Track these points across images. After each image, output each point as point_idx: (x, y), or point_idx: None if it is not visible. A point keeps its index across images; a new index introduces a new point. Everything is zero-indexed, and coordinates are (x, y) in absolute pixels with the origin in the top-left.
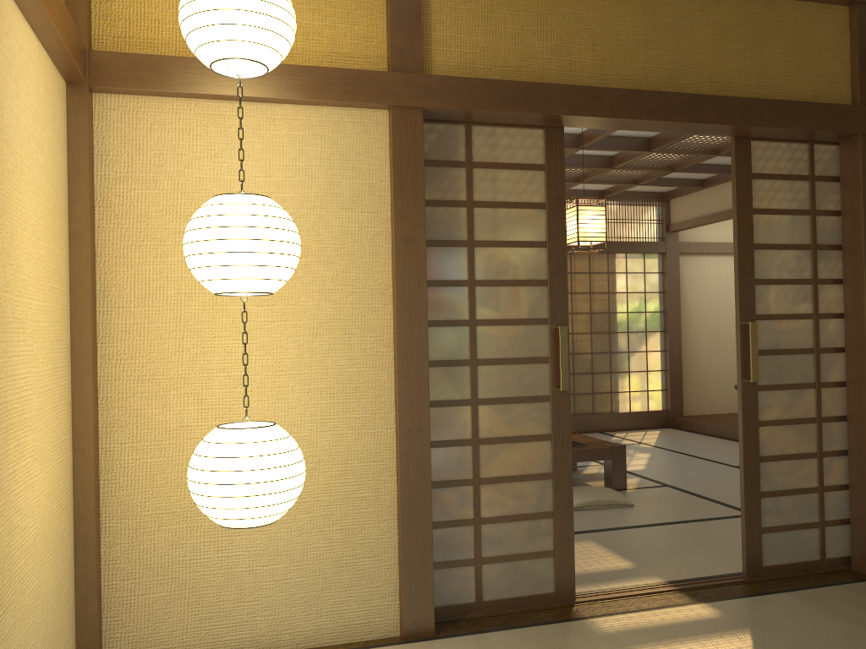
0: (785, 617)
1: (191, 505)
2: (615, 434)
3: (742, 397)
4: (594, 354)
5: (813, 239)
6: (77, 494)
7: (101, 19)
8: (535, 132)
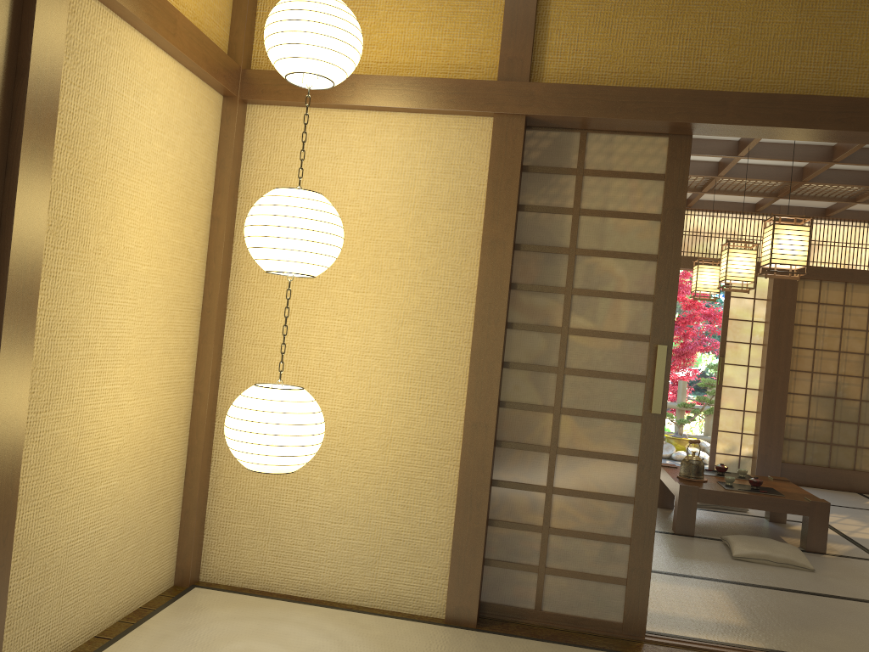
0: None
1: None
2: None
3: None
4: (864, 402)
5: None
6: (192, 428)
7: (261, 43)
8: (659, 140)
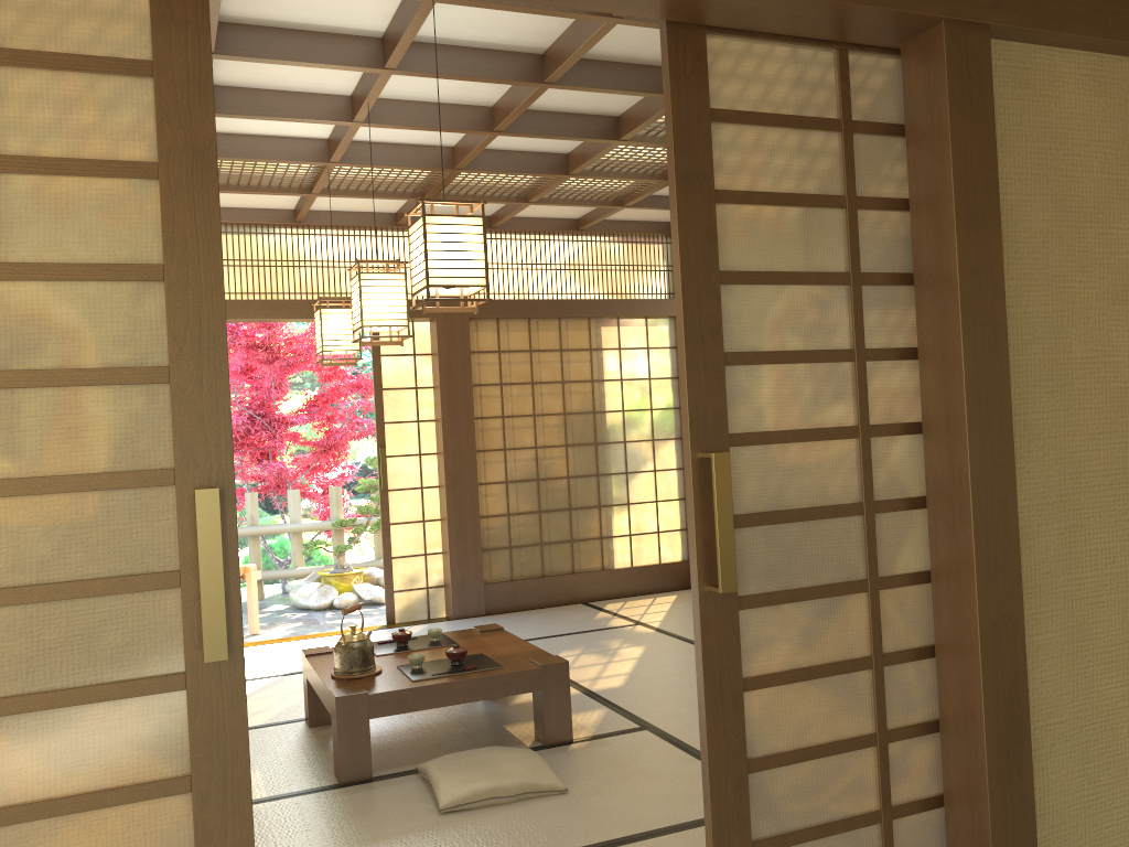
0: None
1: None
2: (605, 606)
3: (704, 628)
4: (573, 479)
5: (854, 261)
6: None
7: None
8: None
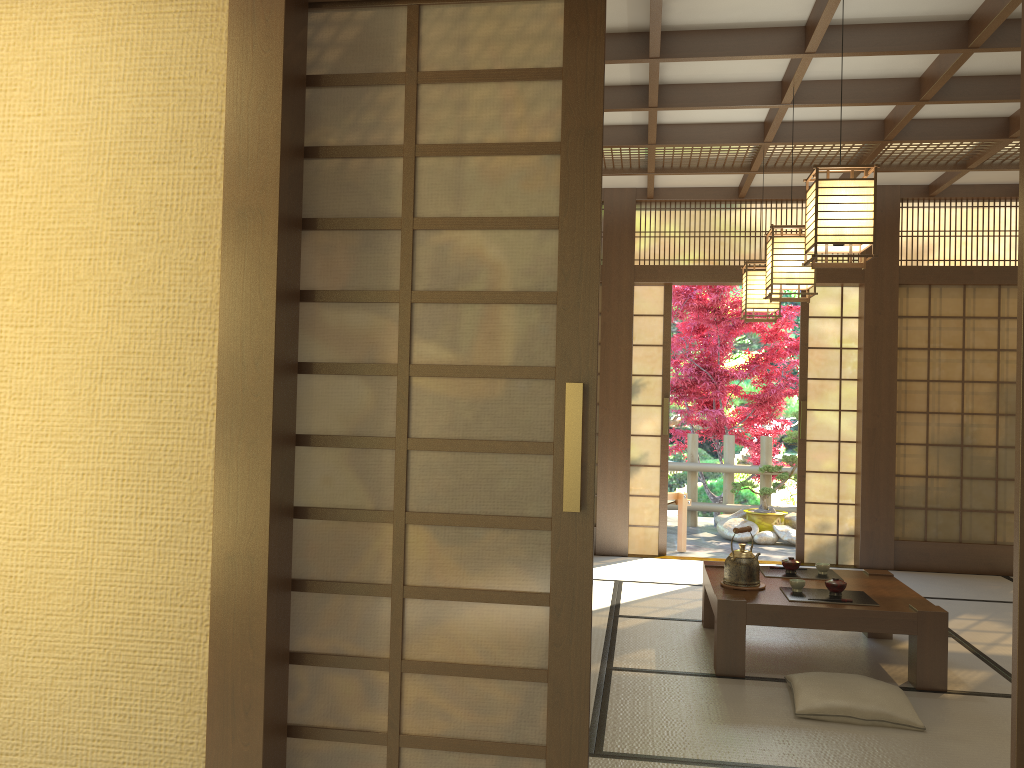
0: None
1: None
2: None
3: (1023, 565)
4: (1002, 449)
5: None
6: None
7: None
8: (547, 6)
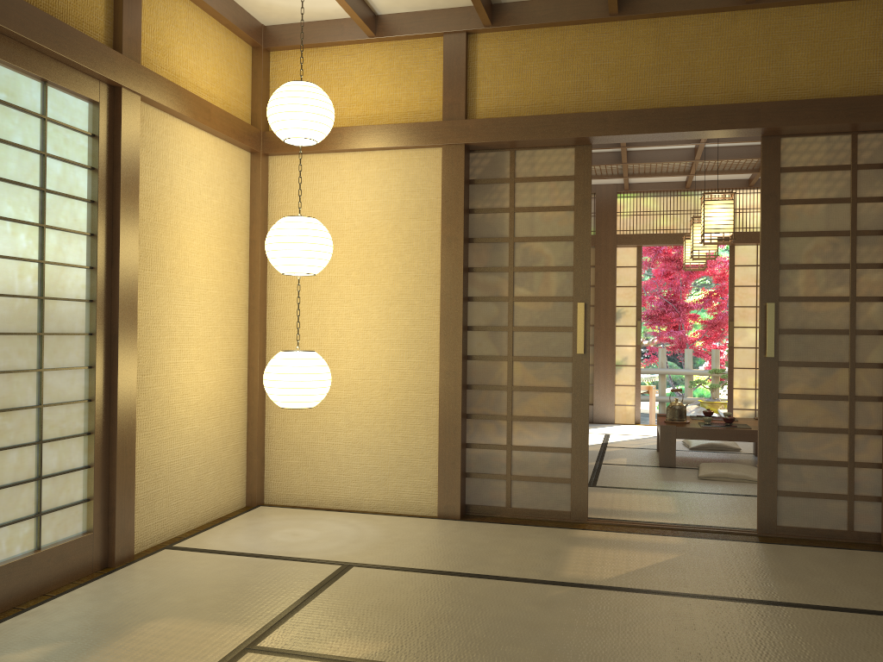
0: (733, 553)
1: (313, 409)
2: None
3: (760, 371)
4: None
5: (852, 225)
6: (249, 393)
7: None
8: (567, 150)
